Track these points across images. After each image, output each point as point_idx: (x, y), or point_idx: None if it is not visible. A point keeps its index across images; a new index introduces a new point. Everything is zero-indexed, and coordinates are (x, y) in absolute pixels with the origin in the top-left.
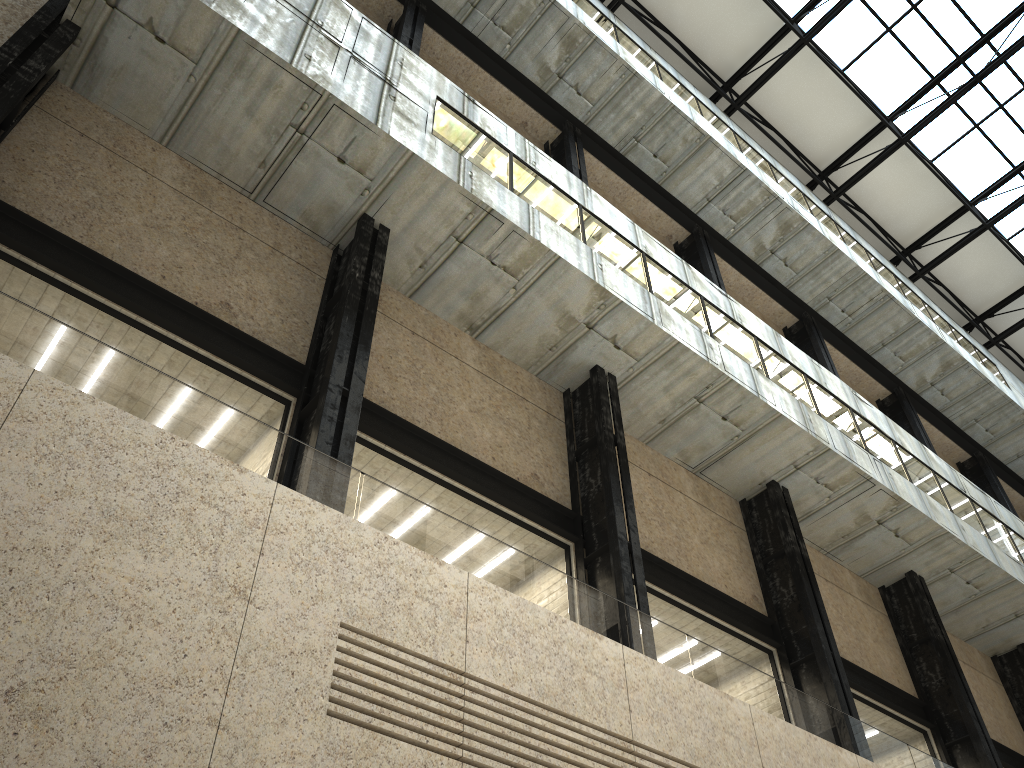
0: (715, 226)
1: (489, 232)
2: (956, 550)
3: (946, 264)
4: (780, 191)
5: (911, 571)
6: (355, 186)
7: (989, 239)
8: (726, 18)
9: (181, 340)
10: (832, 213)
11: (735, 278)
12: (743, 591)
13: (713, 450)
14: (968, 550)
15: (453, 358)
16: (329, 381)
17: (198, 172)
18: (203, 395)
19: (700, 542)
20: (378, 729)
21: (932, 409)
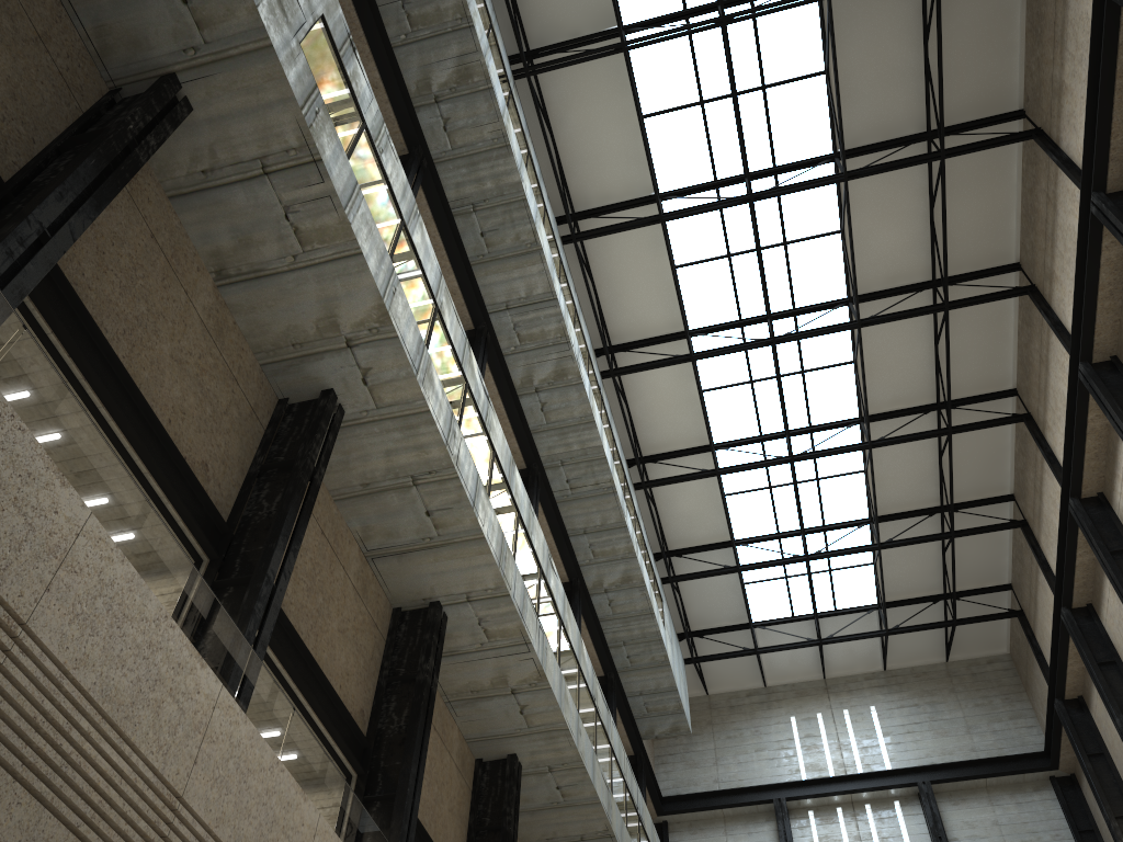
0: (499, 335)
1: (303, 182)
2: (565, 750)
3: (668, 489)
4: (573, 338)
5: (515, 754)
6: (182, 37)
7: (711, 486)
8: (607, 156)
9: None
10: (603, 387)
11: (491, 395)
12: (354, 700)
13: (398, 541)
14: (575, 755)
15: (182, 291)
16: (32, 212)
17: None
18: None
19: (338, 629)
20: None
21: (594, 614)
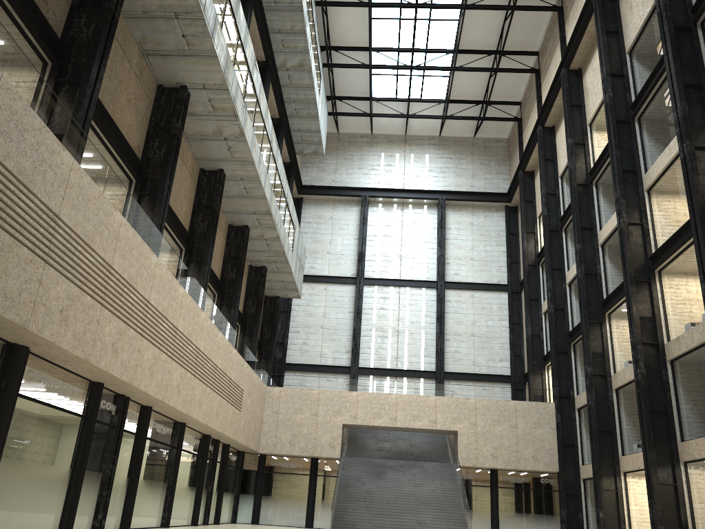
0: None
1: None
2: (251, 172)
3: (337, 7)
4: None
5: (222, 170)
6: None
7: (364, 11)
8: None
9: None
10: None
11: None
12: (135, 140)
13: (164, 48)
14: (256, 175)
15: None
16: None
17: None
18: None
19: (125, 100)
20: None
21: (278, 82)
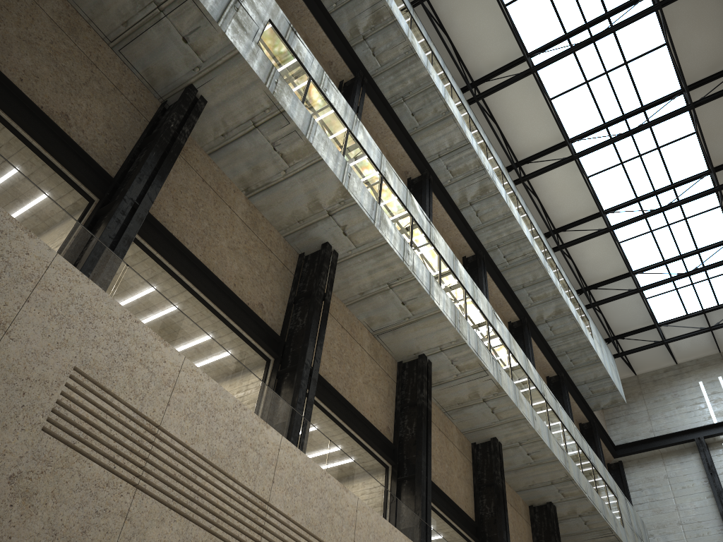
0: (439, 175)
1: (278, 126)
2: (527, 431)
3: (578, 246)
4: (487, 165)
5: (495, 437)
6: (190, 62)
7: (608, 239)
8: (487, 38)
9: (21, 130)
10: (517, 191)
11: (441, 214)
12: (381, 422)
13: (390, 323)
14: (534, 433)
15: (227, 207)
16: (126, 194)
17: (74, 13)
18: (18, 172)
19: (363, 382)
20: (79, 450)
21: (541, 337)
